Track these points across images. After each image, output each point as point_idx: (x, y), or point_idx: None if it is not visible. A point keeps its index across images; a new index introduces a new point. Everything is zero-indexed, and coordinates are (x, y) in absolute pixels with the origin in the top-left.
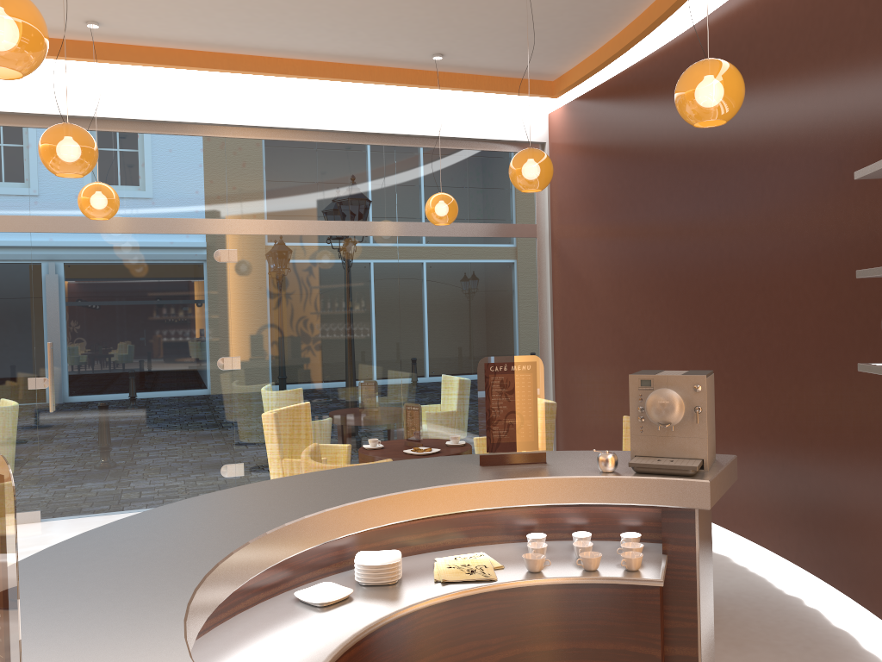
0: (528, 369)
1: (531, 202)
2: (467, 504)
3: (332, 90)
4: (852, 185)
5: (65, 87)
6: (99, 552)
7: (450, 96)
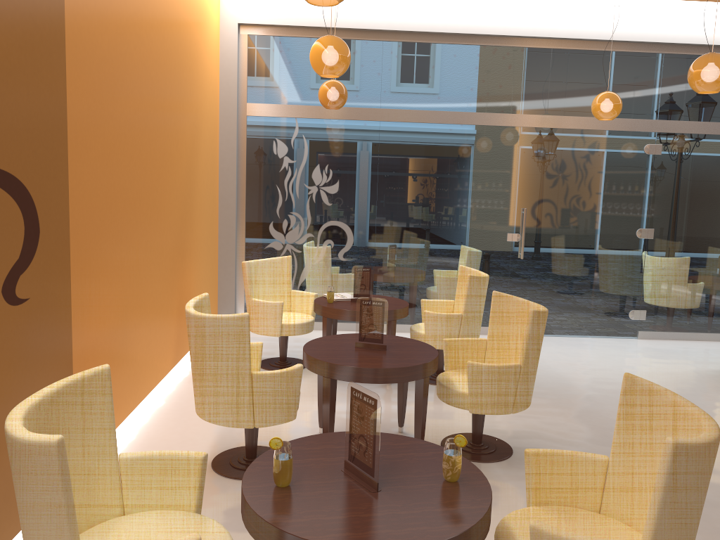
0: None
1: None
2: None
3: None
4: None
5: (556, 16)
6: None
7: None
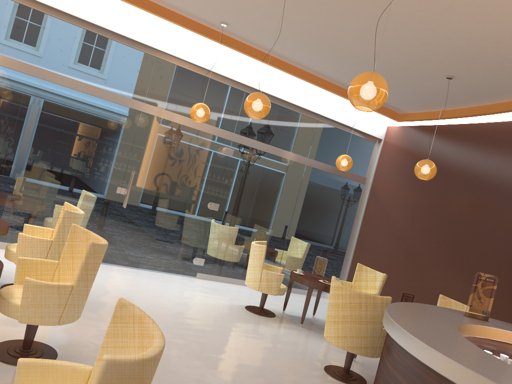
0: (492, 281)
1: (367, 166)
2: (478, 334)
3: (300, 85)
4: None
5: (182, 43)
6: (421, 330)
7: (350, 105)
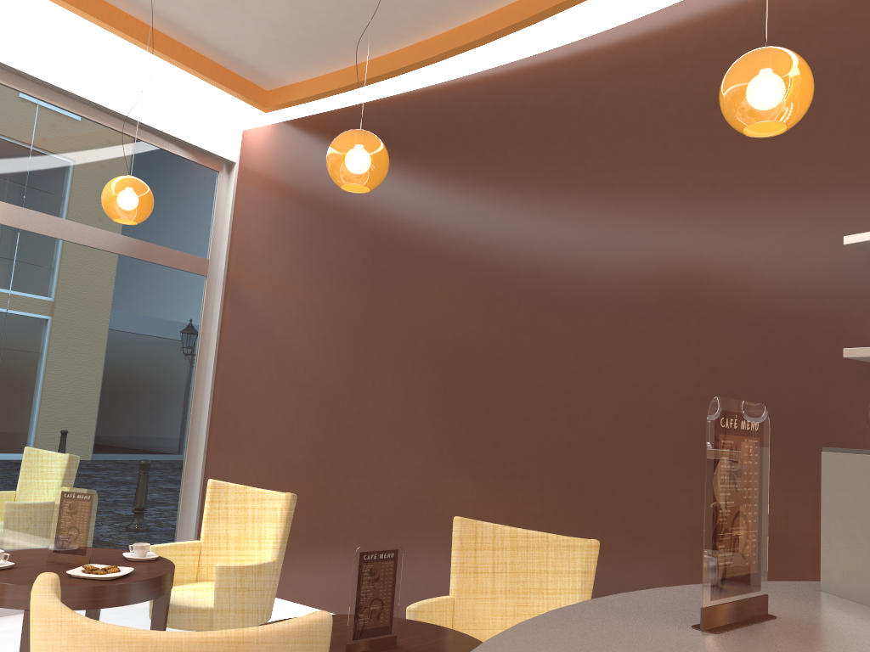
0: (755, 429)
1: (207, 230)
2: None
3: None
4: (756, 260)
5: None
6: None
7: (133, 62)
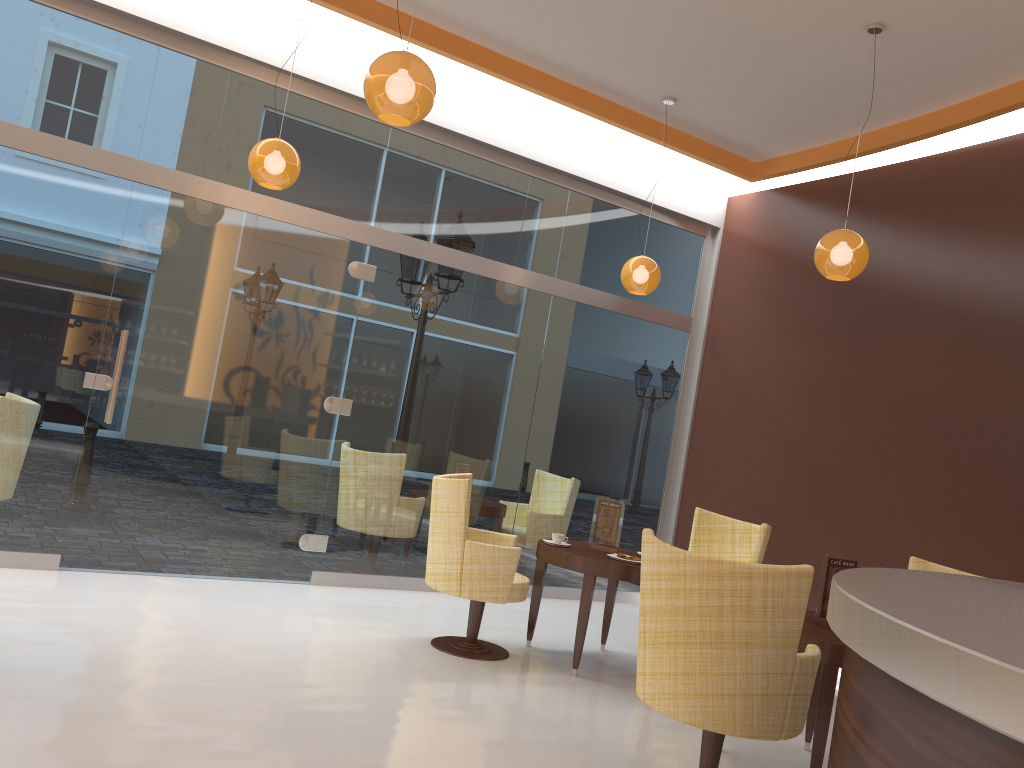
0: None
1: (692, 291)
2: None
3: (522, 106)
4: None
5: (222, 10)
6: (997, 638)
7: (641, 150)
